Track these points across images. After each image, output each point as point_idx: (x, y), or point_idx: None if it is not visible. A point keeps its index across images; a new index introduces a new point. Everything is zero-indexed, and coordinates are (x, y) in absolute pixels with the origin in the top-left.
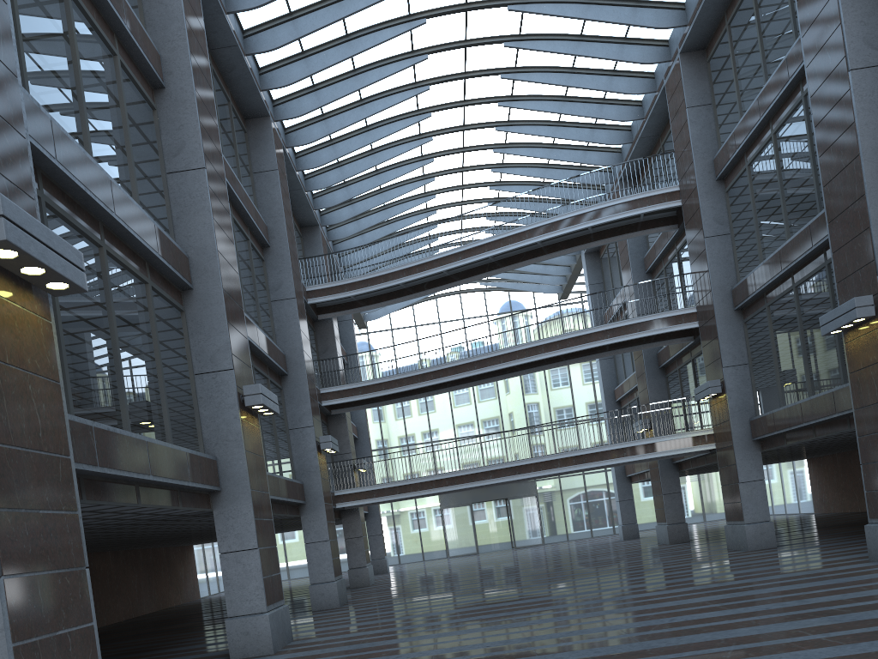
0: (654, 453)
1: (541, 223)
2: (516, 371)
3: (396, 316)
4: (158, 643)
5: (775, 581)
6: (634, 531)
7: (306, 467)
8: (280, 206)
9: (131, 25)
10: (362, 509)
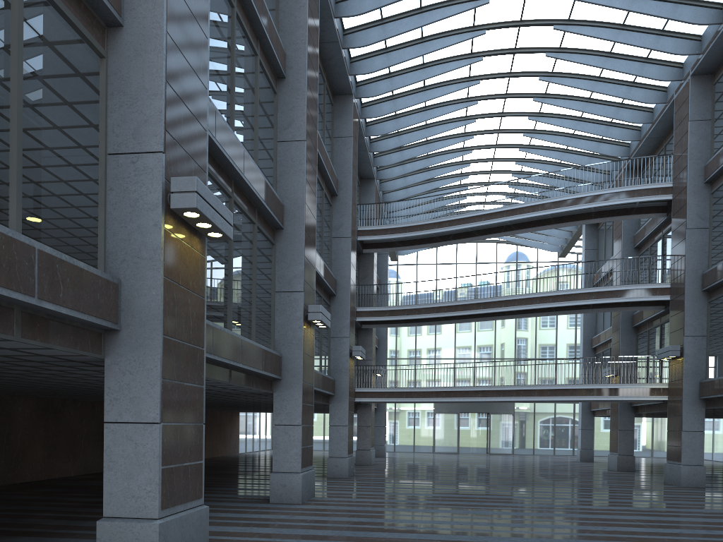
0: (615, 396)
1: (553, 200)
2: (513, 314)
3: (422, 254)
4: (213, 482)
5: (694, 513)
6: (589, 456)
7: (339, 367)
8: (350, 165)
9: (271, 33)
10: (373, 404)
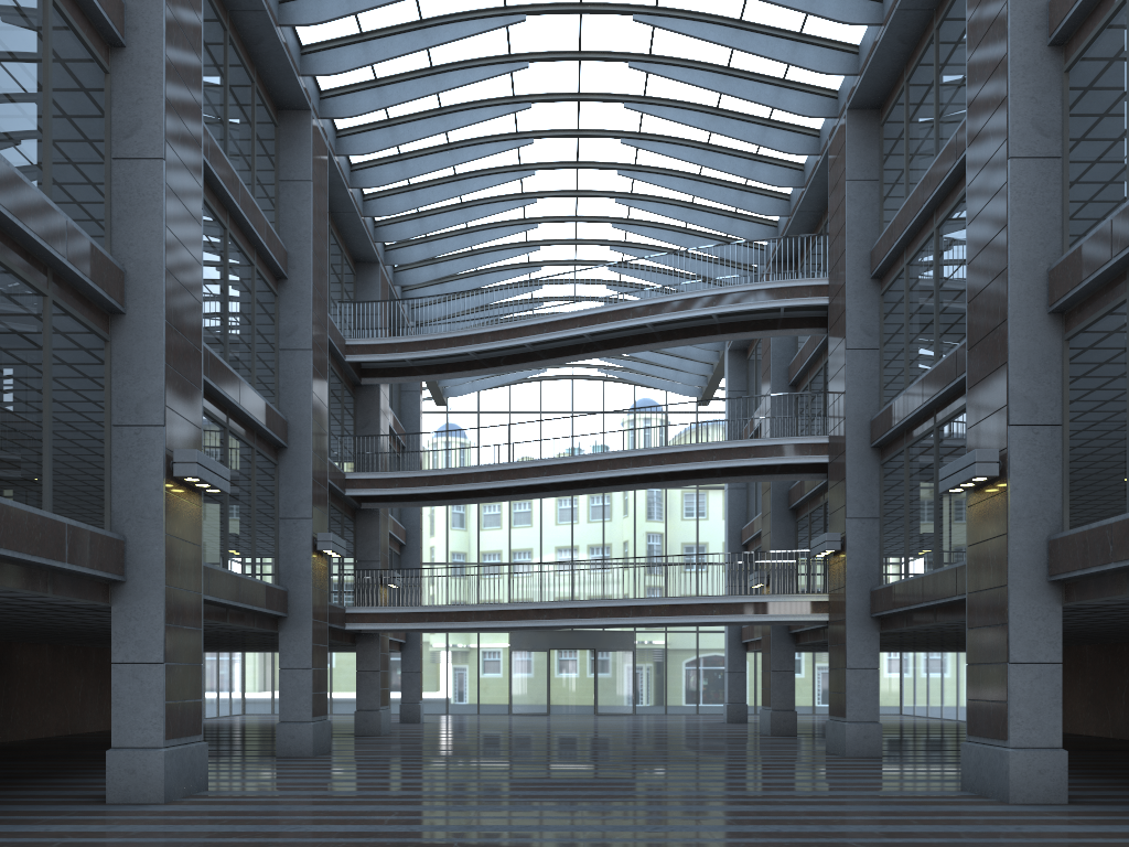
0: (751, 616)
1: (651, 301)
2: (600, 486)
3: (487, 396)
4: (54, 769)
5: (829, 798)
6: (741, 713)
7: (295, 570)
8: (308, 228)
9: None
10: (386, 635)
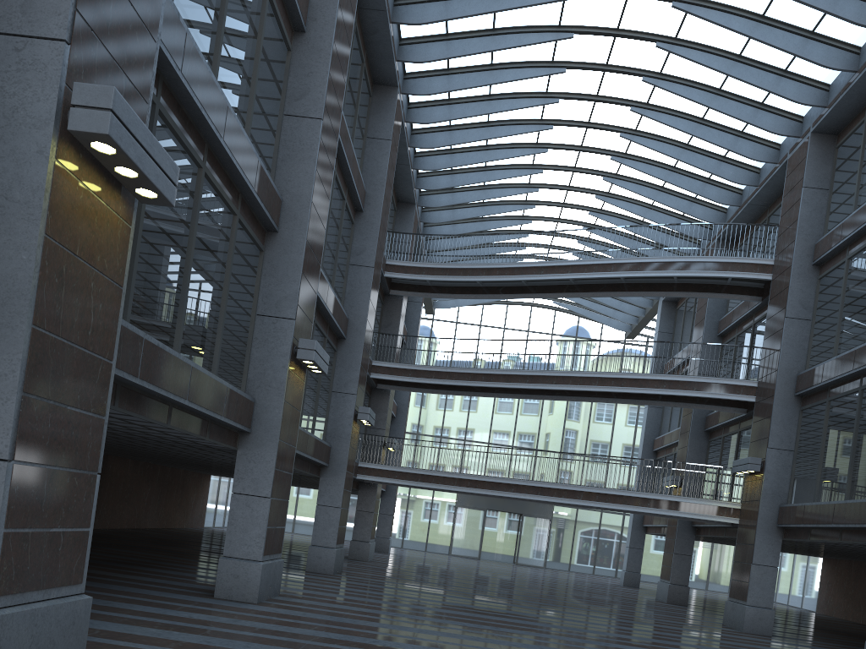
0: (677, 512)
1: (629, 260)
2: (565, 395)
3: (465, 311)
4: (150, 560)
5: None
6: (635, 580)
7: (338, 432)
8: (384, 176)
9: None
10: (380, 486)
